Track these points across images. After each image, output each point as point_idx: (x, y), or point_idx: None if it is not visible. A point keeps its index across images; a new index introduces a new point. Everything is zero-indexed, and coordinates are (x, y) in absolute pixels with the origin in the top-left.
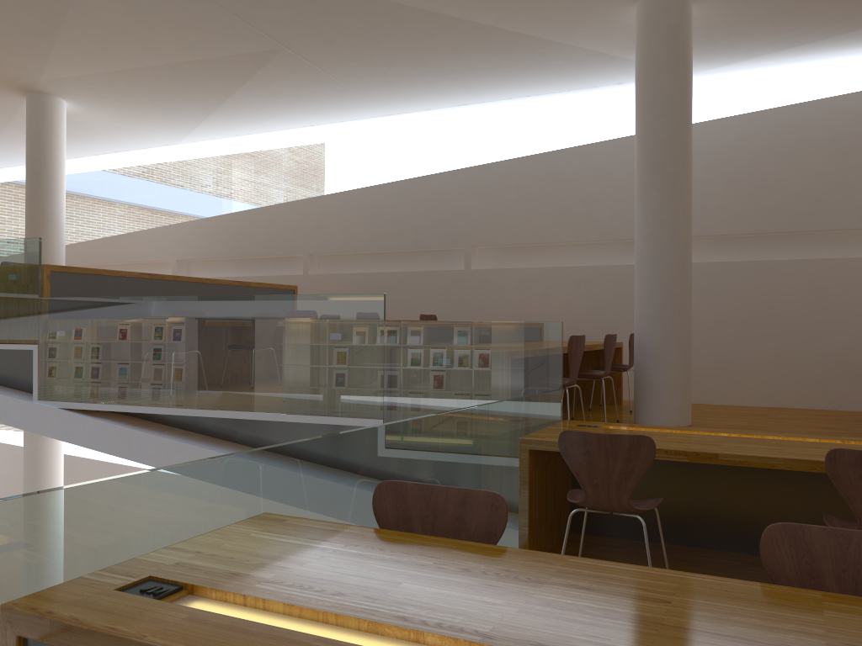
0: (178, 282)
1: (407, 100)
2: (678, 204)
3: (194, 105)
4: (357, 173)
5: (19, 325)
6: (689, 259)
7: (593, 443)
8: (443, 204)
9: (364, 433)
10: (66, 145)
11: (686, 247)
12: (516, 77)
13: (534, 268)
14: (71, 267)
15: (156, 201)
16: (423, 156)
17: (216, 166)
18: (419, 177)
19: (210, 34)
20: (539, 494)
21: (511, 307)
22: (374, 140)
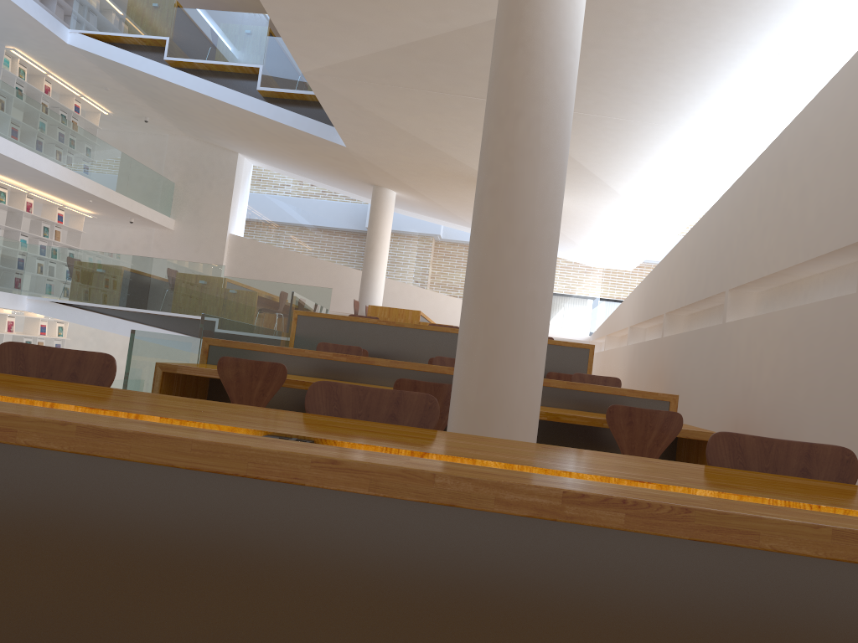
0: (418, 330)
1: (684, 111)
2: (485, 181)
3: (575, 172)
4: (701, 212)
5: None
6: (498, 266)
7: None
8: (721, 236)
9: None
10: (594, 228)
11: (490, 247)
12: (706, 39)
13: (758, 316)
14: (315, 313)
15: (638, 270)
16: (731, 175)
17: (657, 228)
18: (714, 204)
19: (457, 111)
20: None
21: (739, 378)
22: (712, 168)
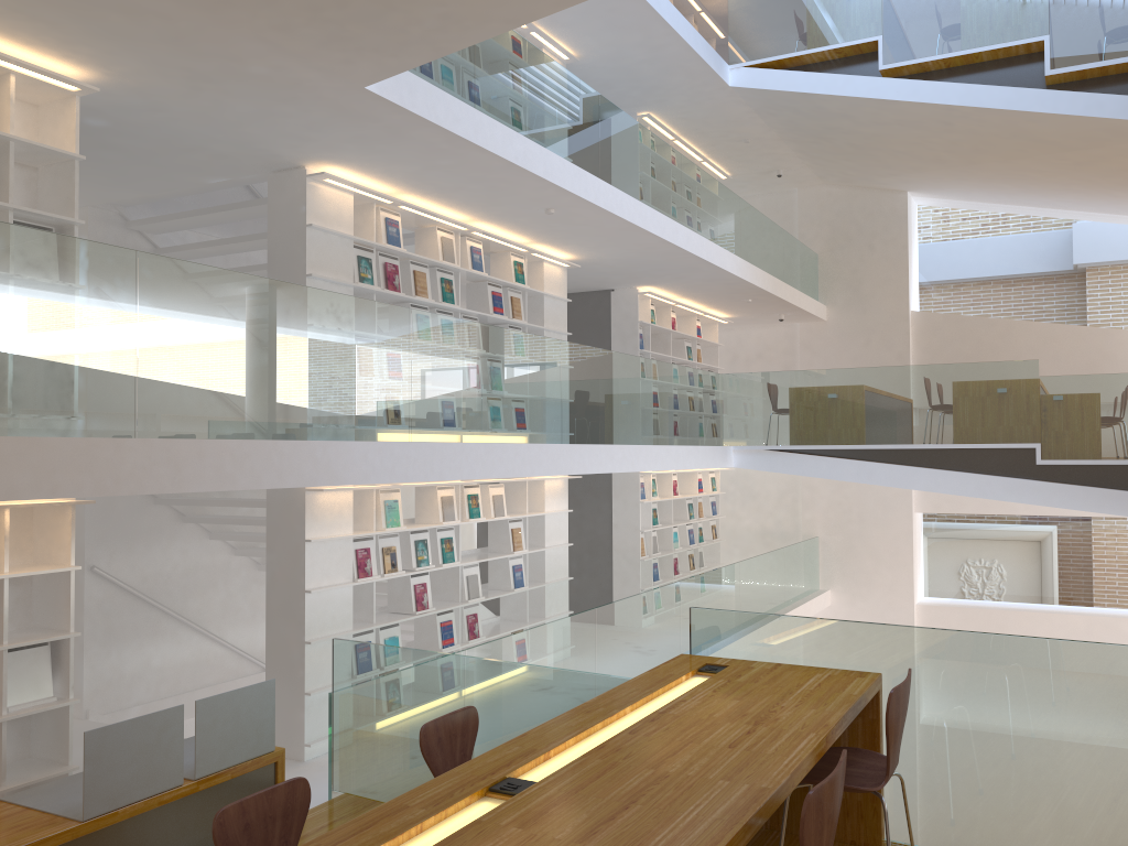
0: None
1: None
2: None
3: None
4: None
5: None
6: None
7: None
8: None
9: (1041, 643)
10: None
11: None
12: None
13: None
14: None
15: None
16: None
17: None
18: None
19: None
20: None
21: None
22: None
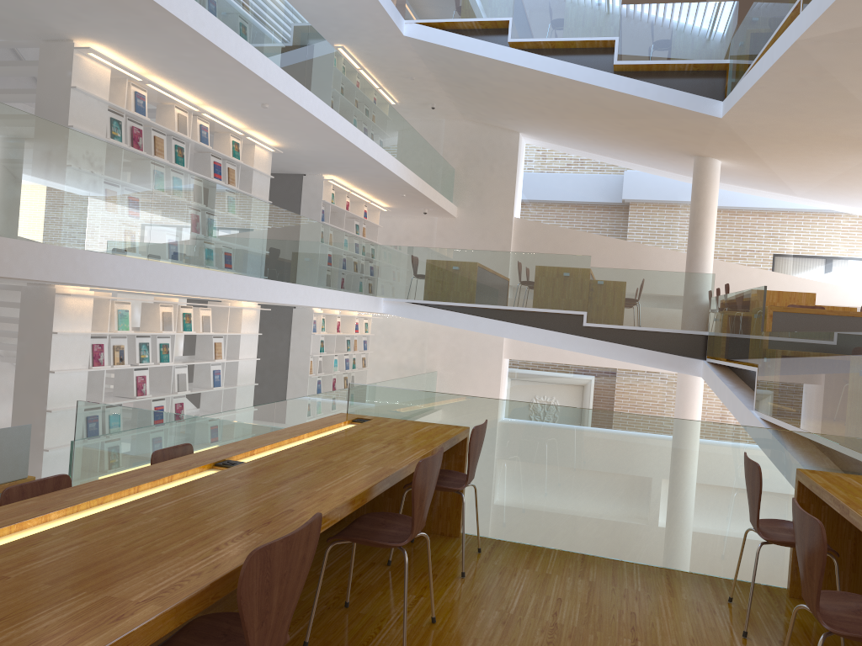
0: None
1: None
2: None
3: None
4: None
5: (753, 352)
6: None
7: (745, 465)
8: None
9: (565, 409)
10: None
11: None
12: None
13: None
14: (793, 308)
15: None
16: None
17: None
18: None
19: None
20: (829, 534)
21: None
22: None
